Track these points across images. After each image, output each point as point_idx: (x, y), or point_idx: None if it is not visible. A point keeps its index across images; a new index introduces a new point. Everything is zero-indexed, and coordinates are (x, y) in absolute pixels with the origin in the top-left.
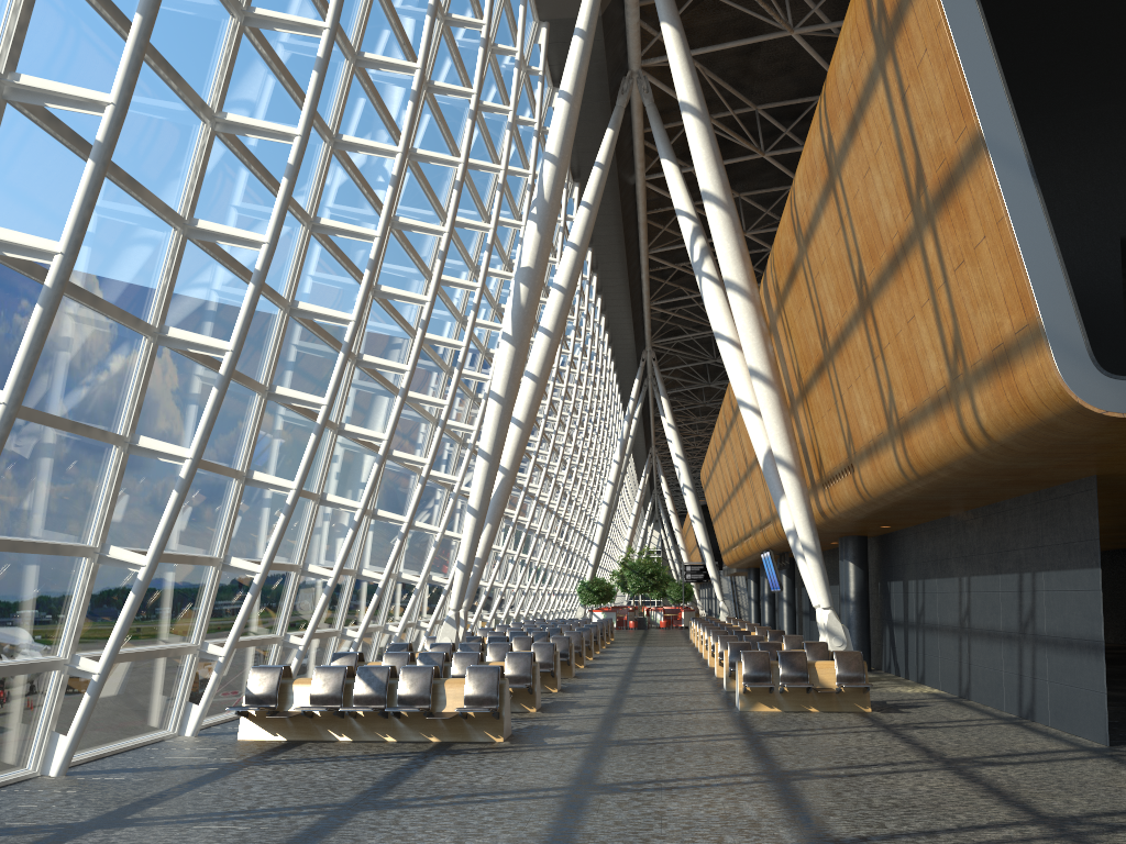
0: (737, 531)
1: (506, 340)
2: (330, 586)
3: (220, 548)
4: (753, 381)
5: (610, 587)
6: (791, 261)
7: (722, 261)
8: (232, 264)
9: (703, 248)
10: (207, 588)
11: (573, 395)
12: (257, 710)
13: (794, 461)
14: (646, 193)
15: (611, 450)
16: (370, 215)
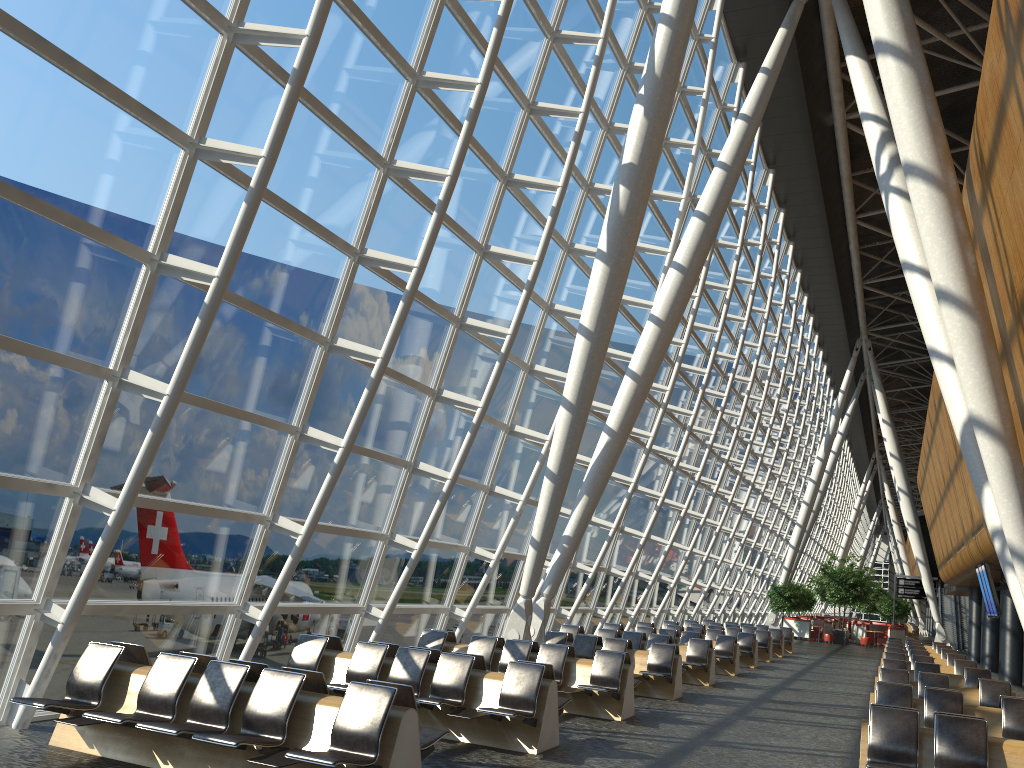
0: (950, 540)
1: (599, 258)
2: (298, 546)
3: (79, 474)
4: (942, 308)
5: (807, 594)
6: (998, 93)
7: (901, 136)
8: (34, 43)
9: (893, 157)
10: (57, 527)
11: (752, 371)
12: (42, 708)
13: (1002, 423)
14: (847, 137)
15: (818, 447)
16: (373, 61)
